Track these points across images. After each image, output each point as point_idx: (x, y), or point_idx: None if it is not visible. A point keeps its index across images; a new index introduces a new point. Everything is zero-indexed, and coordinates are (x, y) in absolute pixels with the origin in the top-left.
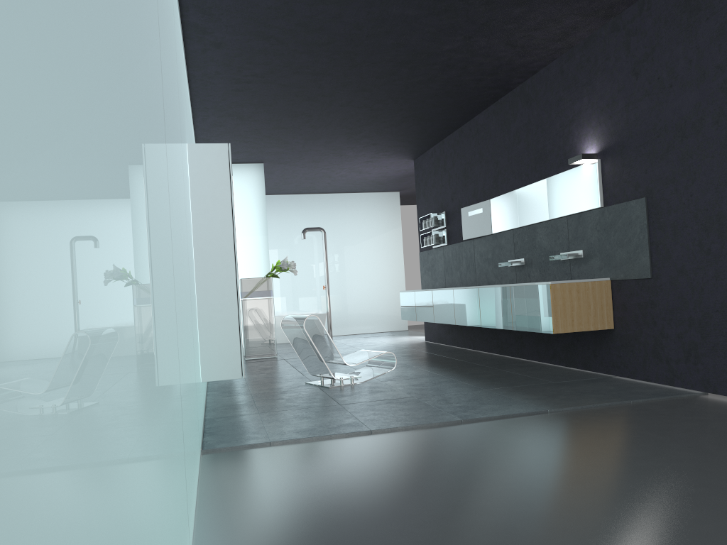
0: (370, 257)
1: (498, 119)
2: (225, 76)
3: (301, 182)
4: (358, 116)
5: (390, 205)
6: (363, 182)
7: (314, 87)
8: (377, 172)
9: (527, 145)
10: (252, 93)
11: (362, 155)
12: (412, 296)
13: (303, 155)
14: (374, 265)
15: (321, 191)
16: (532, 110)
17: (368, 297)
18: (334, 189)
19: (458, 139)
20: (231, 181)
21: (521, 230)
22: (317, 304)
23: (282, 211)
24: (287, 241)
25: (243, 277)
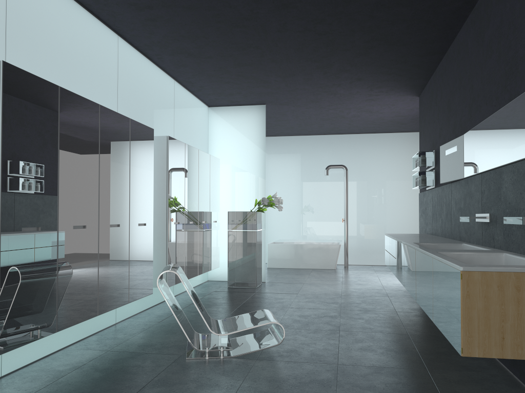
0: (394, 193)
1: (474, 30)
2: (118, 2)
3: (321, 123)
4: (311, 44)
5: (417, 144)
6: (383, 122)
7: (224, 7)
8: (389, 112)
9: (499, 55)
10: (169, 22)
11: (356, 92)
12: (389, 241)
13: (295, 94)
14: (397, 201)
15: (349, 132)
16: (505, 3)
17: (389, 231)
18: (359, 130)
19: (445, 66)
20: (1, 107)
21: (488, 175)
22: (340, 234)
23: (313, 150)
24: (316, 177)
25: (241, 209)
